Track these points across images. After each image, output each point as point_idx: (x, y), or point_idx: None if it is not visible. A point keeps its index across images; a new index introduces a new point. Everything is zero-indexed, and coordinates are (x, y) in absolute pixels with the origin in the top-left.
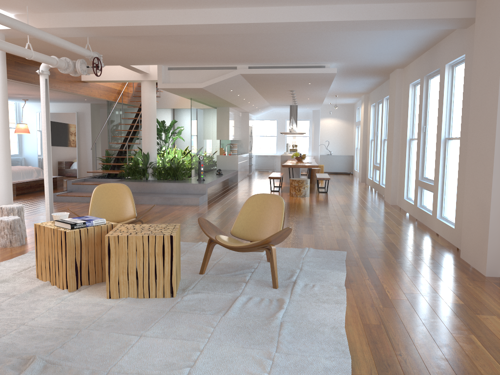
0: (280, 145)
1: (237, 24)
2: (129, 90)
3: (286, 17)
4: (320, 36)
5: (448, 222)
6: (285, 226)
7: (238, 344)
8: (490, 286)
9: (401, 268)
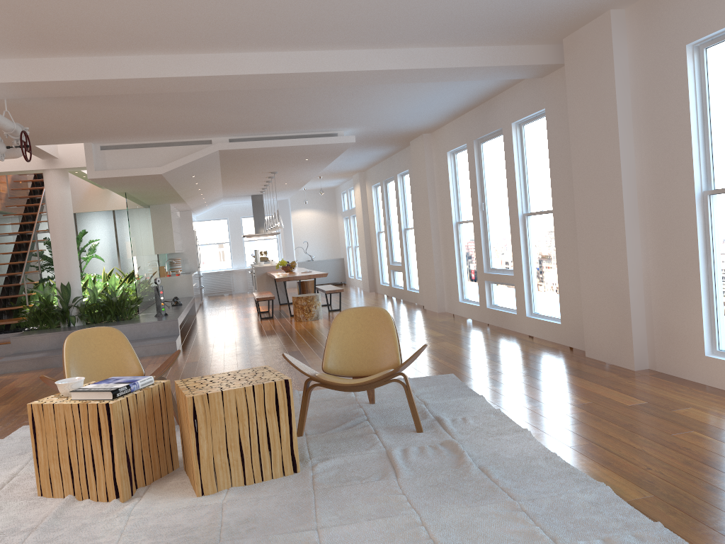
0: (236, 255)
1: (267, 75)
2: (1, 188)
3: (336, 65)
4: (358, 91)
5: (546, 319)
6: None
7: (458, 505)
8: (651, 379)
9: (537, 379)
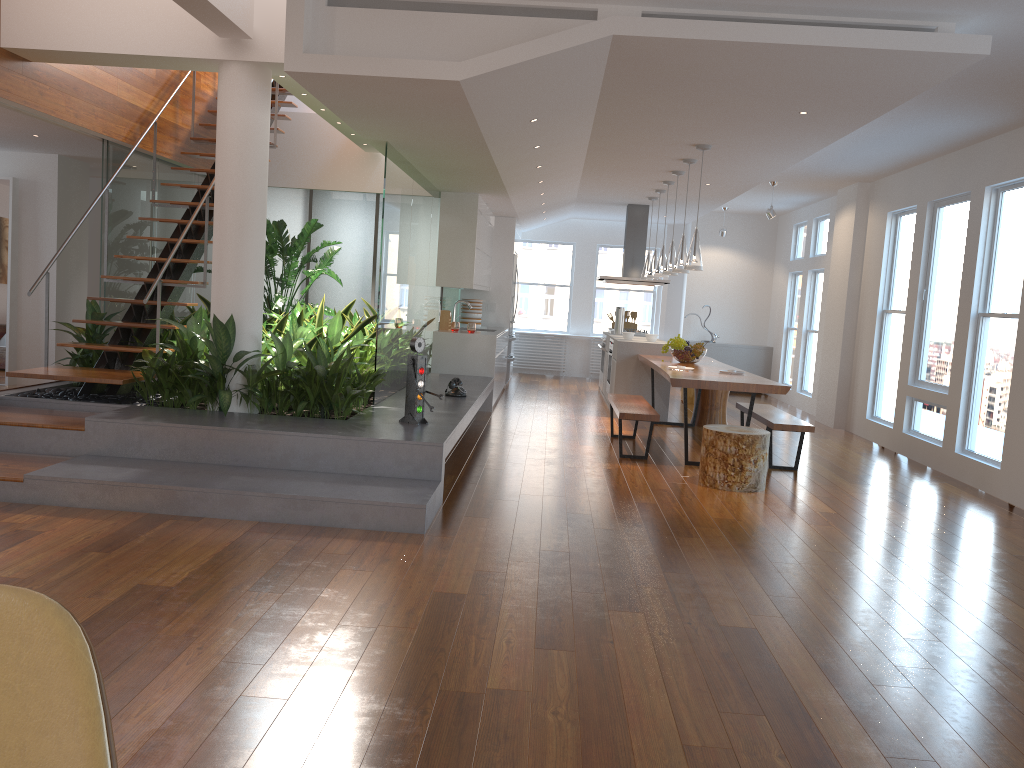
0: (578, 311)
1: None
2: (179, 117)
3: None
4: None
5: None
6: (917, 731)
7: None
8: None
9: None
